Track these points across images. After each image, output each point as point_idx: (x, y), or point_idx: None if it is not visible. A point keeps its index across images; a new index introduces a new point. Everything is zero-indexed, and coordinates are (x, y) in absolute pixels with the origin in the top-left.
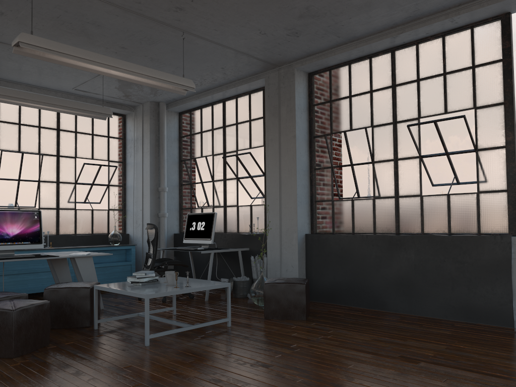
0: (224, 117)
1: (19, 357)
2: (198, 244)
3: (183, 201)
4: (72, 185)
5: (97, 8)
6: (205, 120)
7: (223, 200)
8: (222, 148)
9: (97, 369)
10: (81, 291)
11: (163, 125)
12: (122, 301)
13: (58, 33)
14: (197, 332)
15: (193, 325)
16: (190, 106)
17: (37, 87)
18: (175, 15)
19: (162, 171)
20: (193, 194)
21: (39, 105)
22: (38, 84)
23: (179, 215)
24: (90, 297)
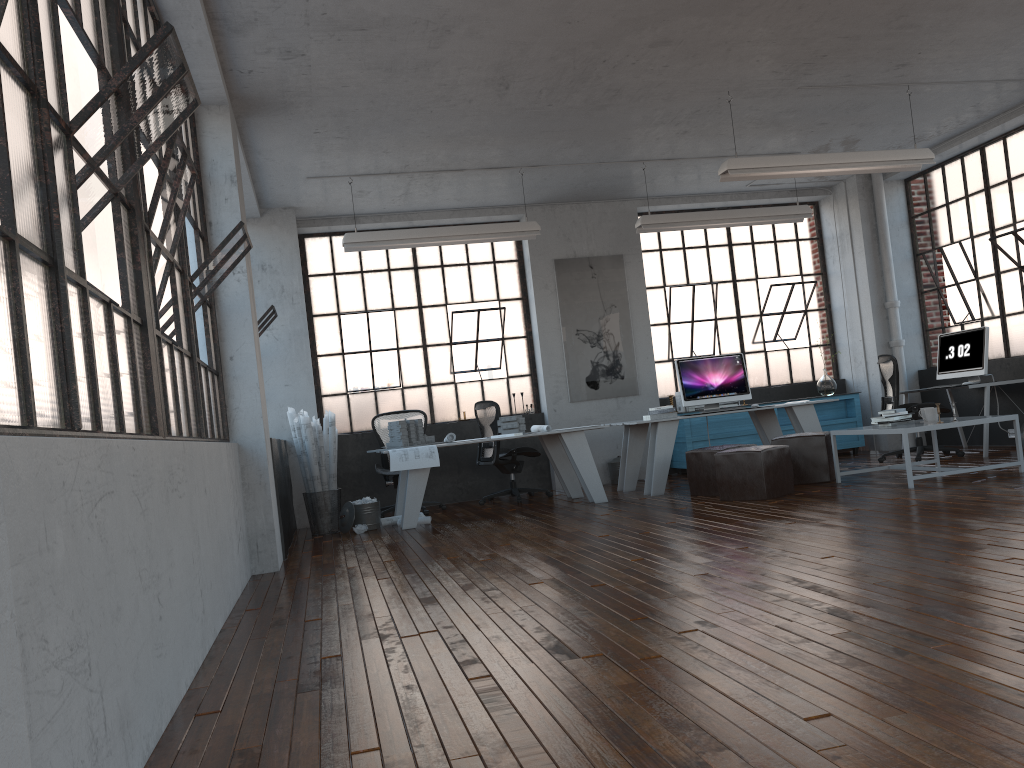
0: (986, 173)
1: (772, 499)
2: (962, 382)
3: (928, 319)
4: (757, 318)
5: (794, 96)
6: (952, 184)
7: (999, 307)
8: (988, 223)
9: (861, 501)
10: (814, 439)
11: (881, 206)
12: (856, 465)
13: (742, 132)
14: (975, 478)
15: (968, 468)
16: (923, 166)
17: (700, 196)
18: (896, 72)
19: (887, 277)
20: (943, 305)
21: (723, 223)
22: (703, 191)
23: (923, 342)
24: (826, 446)
